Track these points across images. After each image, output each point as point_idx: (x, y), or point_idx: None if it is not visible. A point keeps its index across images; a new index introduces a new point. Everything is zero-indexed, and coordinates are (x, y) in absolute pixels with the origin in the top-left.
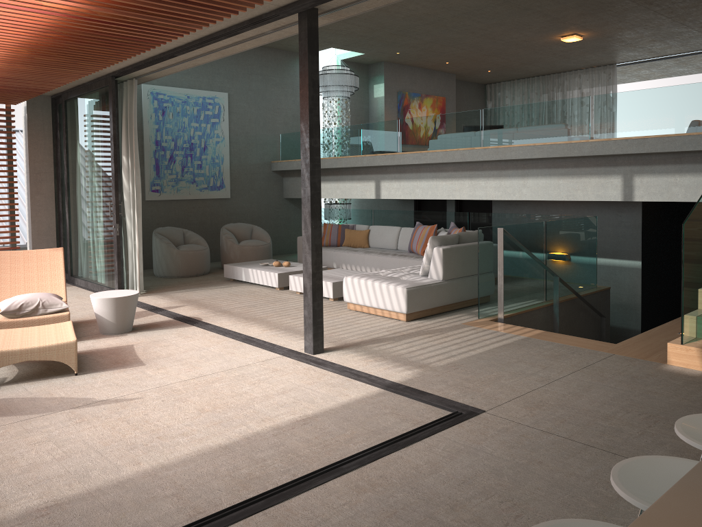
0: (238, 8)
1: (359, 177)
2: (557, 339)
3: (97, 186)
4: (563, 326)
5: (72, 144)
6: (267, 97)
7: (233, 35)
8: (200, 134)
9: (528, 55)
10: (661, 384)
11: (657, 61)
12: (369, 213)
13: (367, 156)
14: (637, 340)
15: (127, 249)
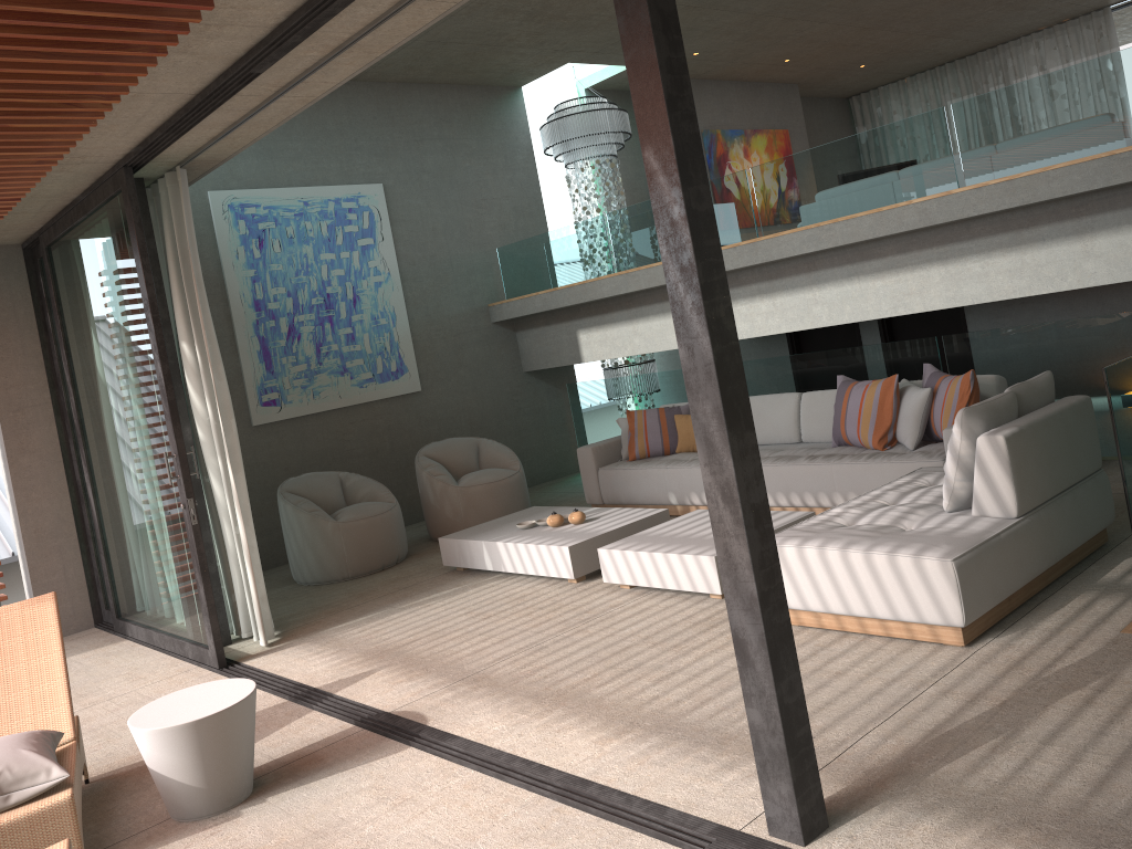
0: None
1: None
2: None
3: (135, 419)
4: None
5: (74, 336)
6: (460, 180)
7: None
8: (342, 274)
9: (947, 15)
10: None
11: None
12: None
13: None
14: None
15: (224, 546)
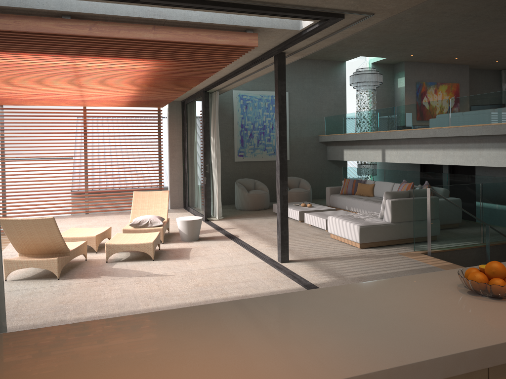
0: (228, 60)
1: (372, 146)
2: None
3: (197, 154)
4: None
5: (189, 129)
6: (316, 92)
7: (248, 68)
8: (269, 119)
9: None
10: None
11: None
12: (382, 172)
13: (374, 132)
14: None
15: (213, 192)
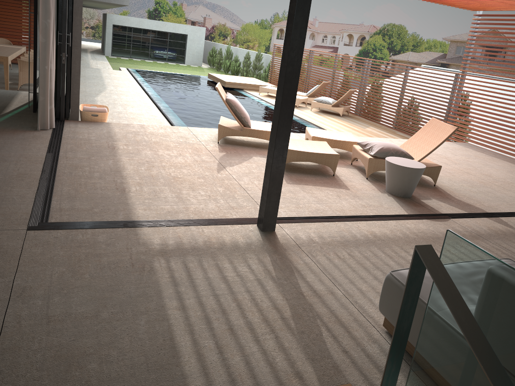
0: None
1: None
2: None
3: None
4: None
5: None
6: None
7: None
8: None
9: None
10: None
11: None
12: None
13: None
14: None
15: None
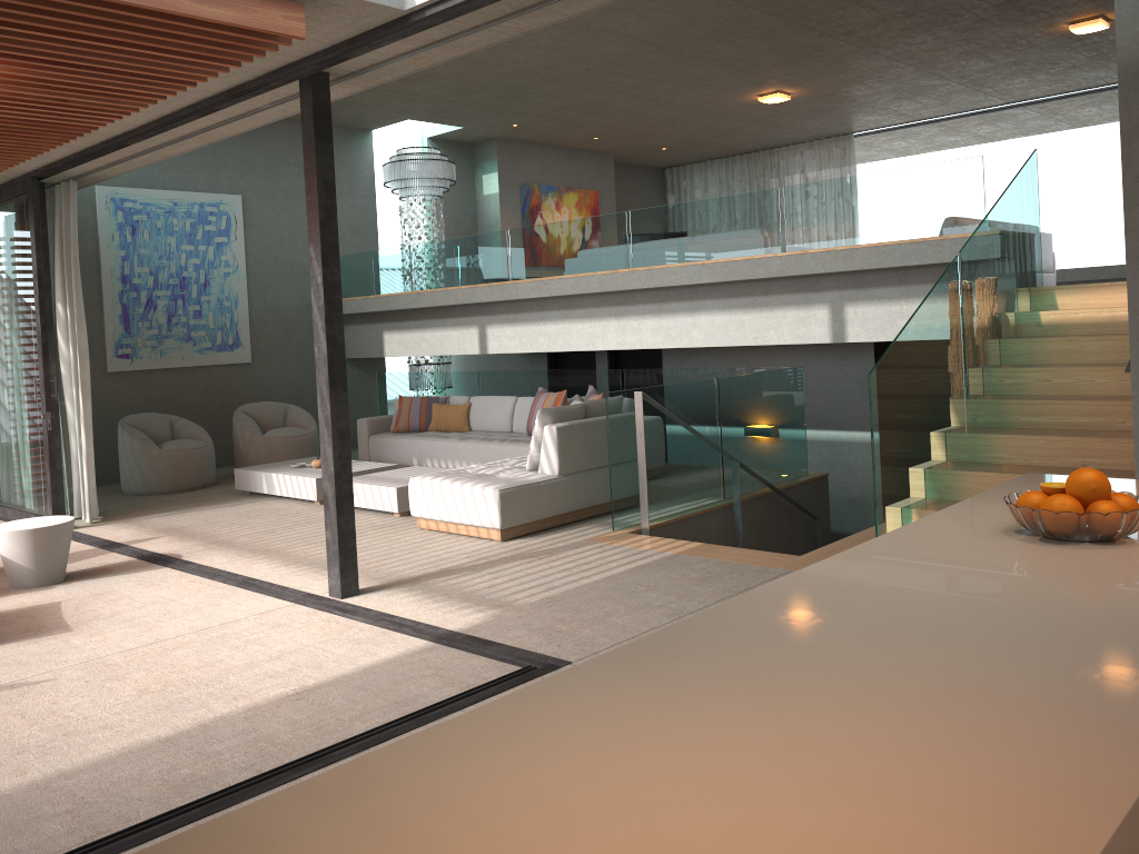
0: (193, 78)
1: (454, 321)
2: (718, 554)
3: (15, 352)
4: (753, 536)
5: None
6: None
7: (209, 113)
8: (197, 263)
9: (718, 124)
10: None
11: (912, 128)
12: (474, 377)
13: (462, 289)
14: (833, 549)
15: (69, 452)
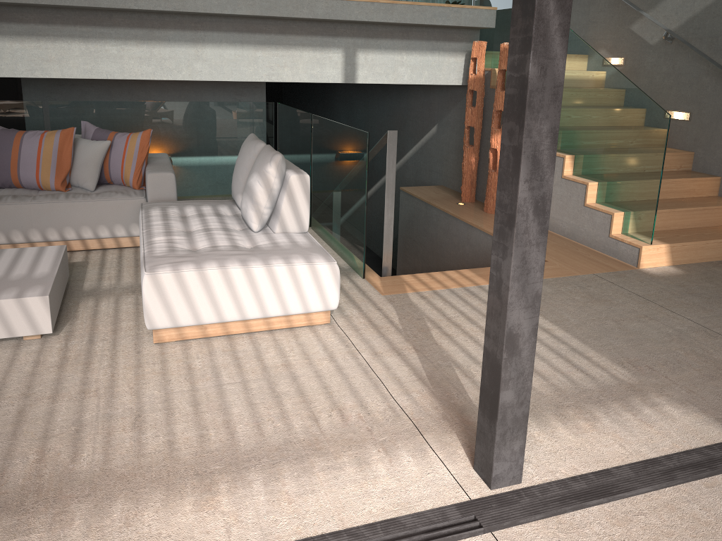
0: None
1: None
2: None
3: None
4: None
5: None
6: None
7: None
8: None
9: None
10: (717, 292)
11: None
12: None
13: None
14: None
15: None
